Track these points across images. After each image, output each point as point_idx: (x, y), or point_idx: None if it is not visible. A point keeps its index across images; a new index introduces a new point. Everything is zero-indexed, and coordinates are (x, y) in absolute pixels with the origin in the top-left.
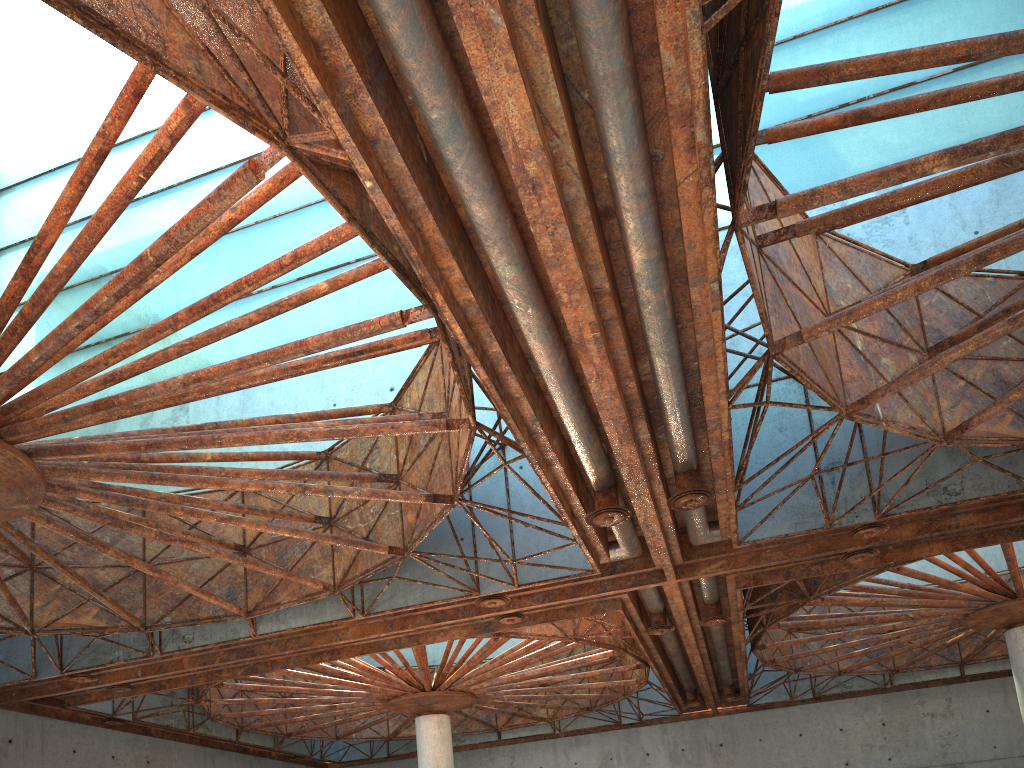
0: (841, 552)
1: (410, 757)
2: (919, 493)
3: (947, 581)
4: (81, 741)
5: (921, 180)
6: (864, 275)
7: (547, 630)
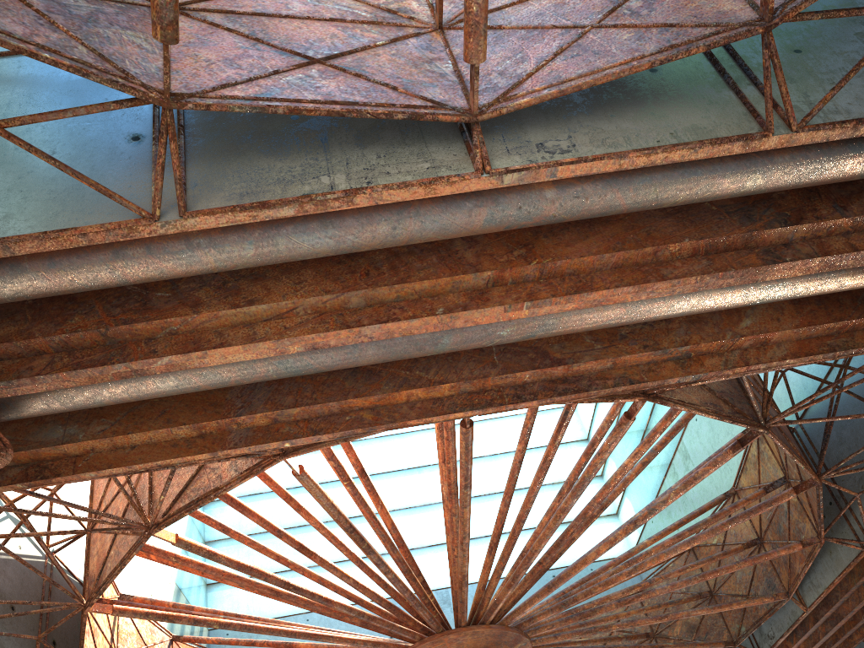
0: None
1: None
2: None
3: None
4: None
5: None
6: None
7: None
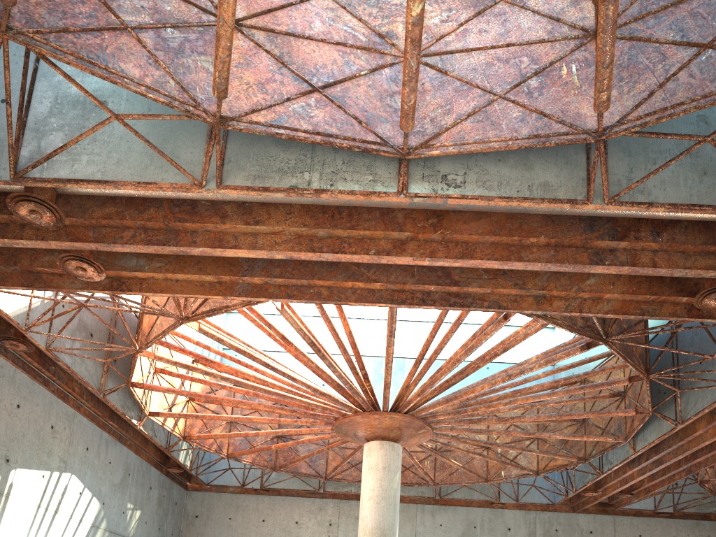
0: None
1: None
2: None
3: None
4: (645, 528)
5: None
6: None
7: None
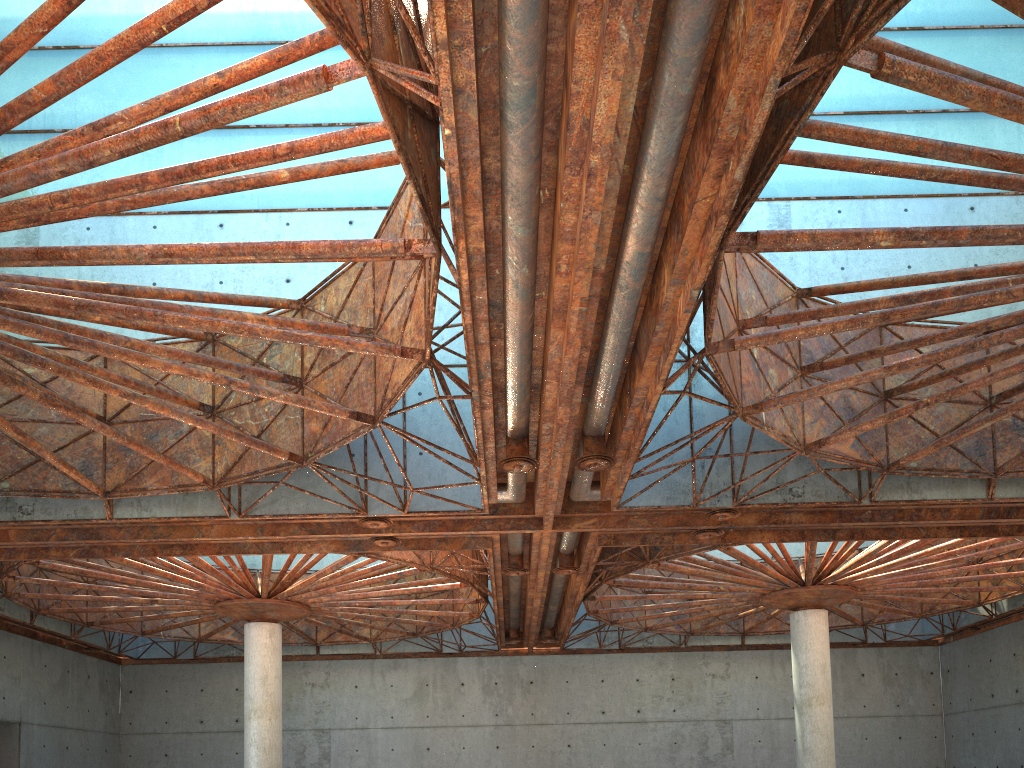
0: (695, 528)
1: (217, 662)
2: (771, 490)
3: (760, 564)
4: None
5: (806, 207)
6: (765, 290)
7: (406, 555)
